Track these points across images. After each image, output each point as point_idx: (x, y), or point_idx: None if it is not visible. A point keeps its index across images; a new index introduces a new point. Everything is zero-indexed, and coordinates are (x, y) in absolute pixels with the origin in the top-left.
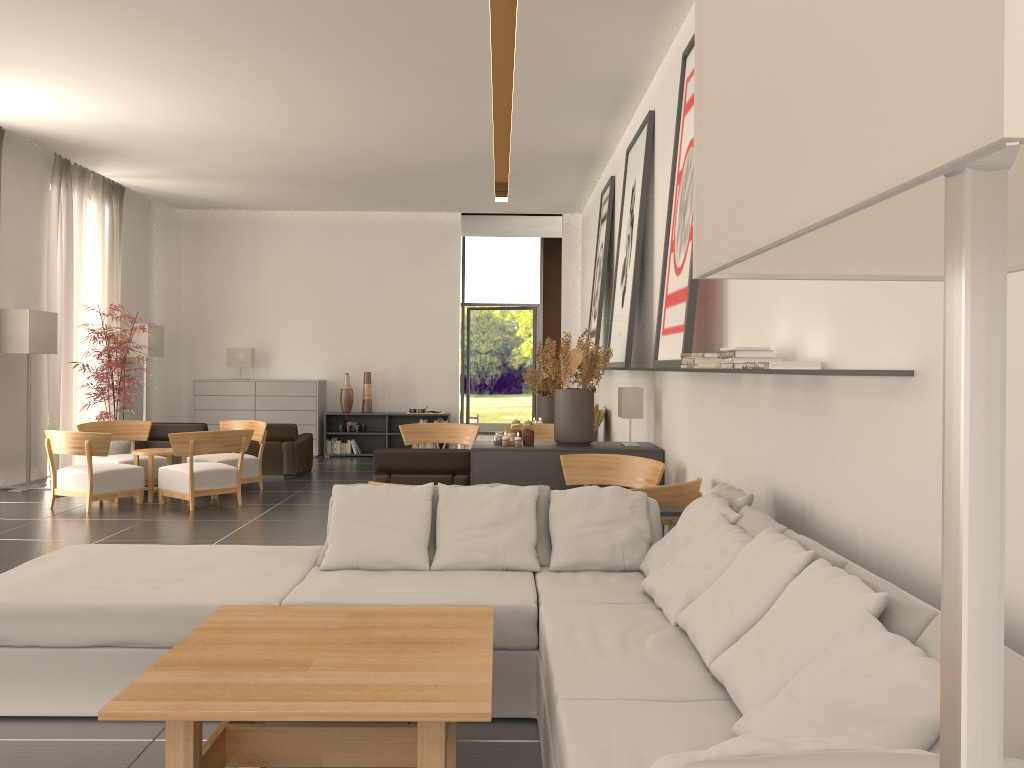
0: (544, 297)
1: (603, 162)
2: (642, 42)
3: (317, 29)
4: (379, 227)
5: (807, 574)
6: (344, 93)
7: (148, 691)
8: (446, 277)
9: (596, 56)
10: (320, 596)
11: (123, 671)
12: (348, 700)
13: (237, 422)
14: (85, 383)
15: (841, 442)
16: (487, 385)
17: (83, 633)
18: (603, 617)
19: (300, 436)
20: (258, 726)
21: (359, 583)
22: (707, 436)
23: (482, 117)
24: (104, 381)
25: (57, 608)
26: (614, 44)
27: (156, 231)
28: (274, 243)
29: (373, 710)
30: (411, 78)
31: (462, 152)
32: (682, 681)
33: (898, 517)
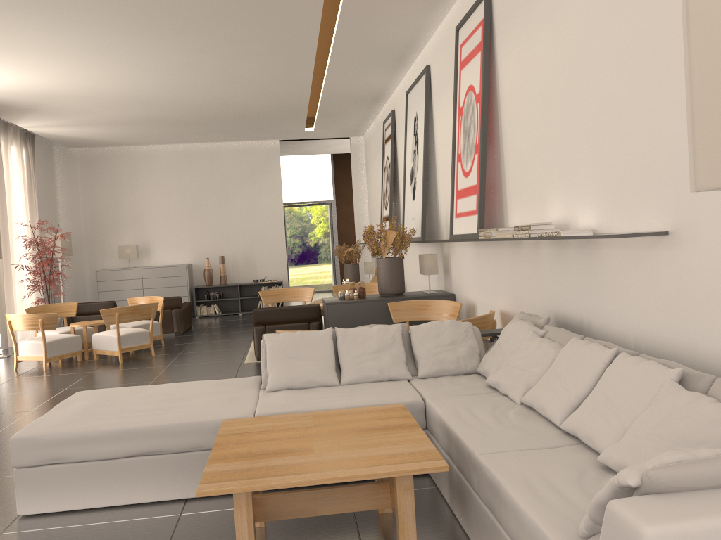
0: (336, 195)
1: (384, 100)
2: (423, 20)
3: (200, 18)
4: (222, 153)
5: (619, 362)
6: (211, 61)
7: (219, 476)
8: (272, 186)
9: (391, 30)
10: (279, 408)
11: (150, 471)
12: (354, 468)
13: (140, 298)
14: (20, 278)
15: (611, 279)
16: (300, 259)
17: (120, 448)
18: (472, 403)
19: (183, 304)
20: (274, 494)
21: (299, 397)
22: (494, 282)
23: (306, 74)
24: (38, 276)
25: (100, 433)
26: (404, 21)
27: (57, 165)
28: (146, 169)
29: (374, 472)
30: (260, 49)
31: (287, 98)
32: (546, 436)
33: (661, 323)
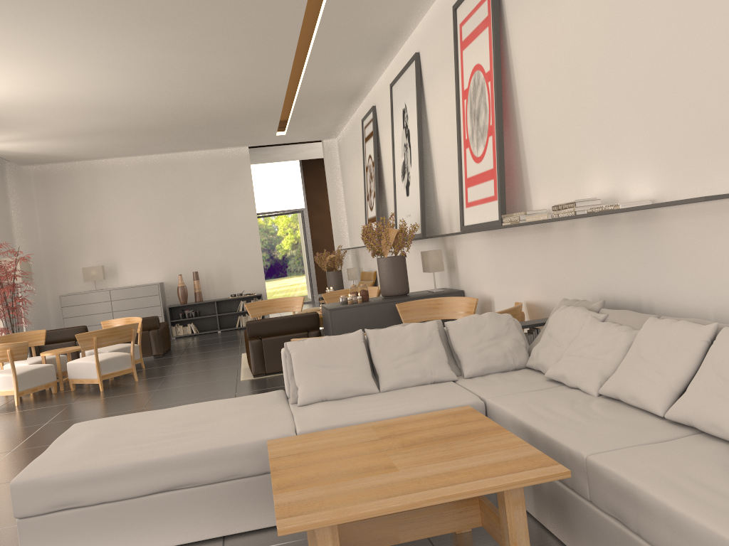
0: (307, 203)
1: (362, 97)
2: (414, 2)
3: (175, 7)
4: (188, 163)
5: (727, 338)
6: (183, 58)
7: (297, 507)
8: (244, 195)
9: (379, 15)
10: (323, 422)
11: (179, 508)
12: (458, 483)
13: (115, 320)
14: None
15: (679, 252)
16: (274, 271)
17: (143, 484)
18: (543, 399)
19: (160, 325)
20: (348, 522)
21: (340, 409)
22: (515, 273)
23: (284, 69)
24: None
25: (118, 469)
26: (394, 5)
27: (10, 185)
28: (108, 184)
29: (486, 486)
30: (238, 42)
31: (262, 98)
32: (653, 428)
33: None
